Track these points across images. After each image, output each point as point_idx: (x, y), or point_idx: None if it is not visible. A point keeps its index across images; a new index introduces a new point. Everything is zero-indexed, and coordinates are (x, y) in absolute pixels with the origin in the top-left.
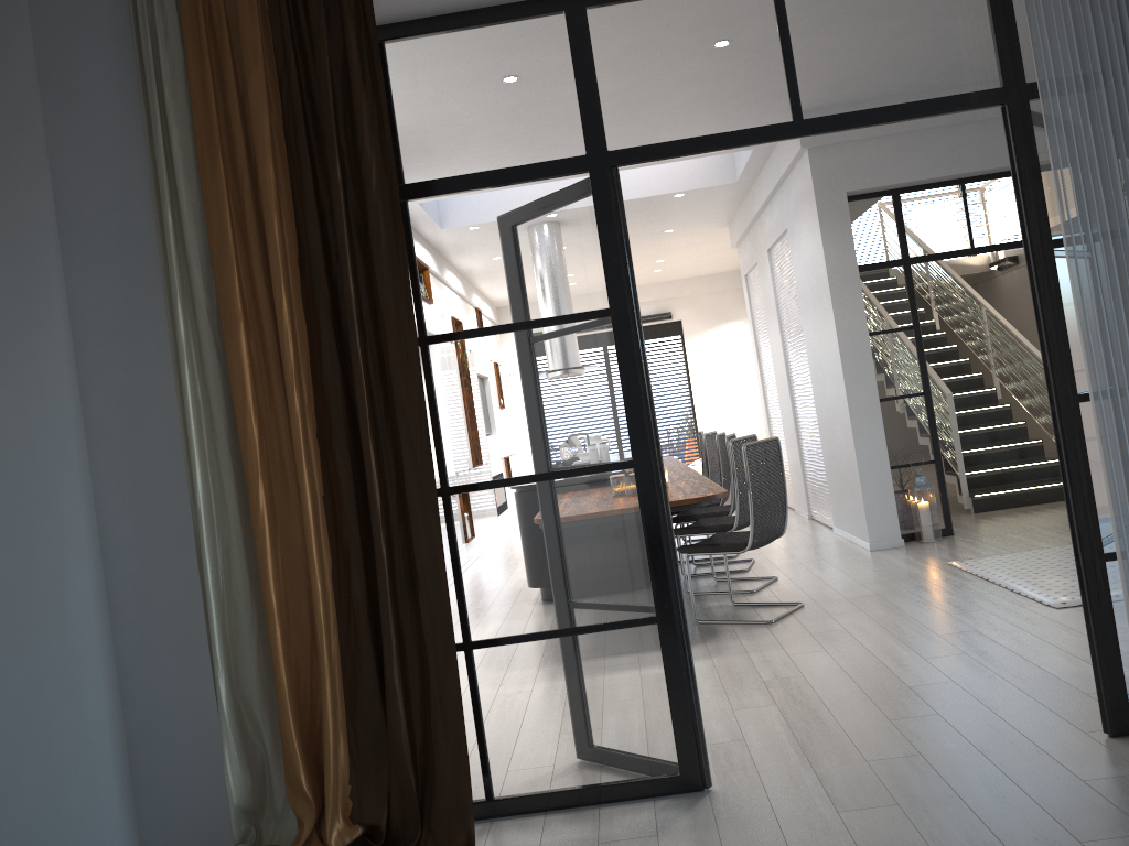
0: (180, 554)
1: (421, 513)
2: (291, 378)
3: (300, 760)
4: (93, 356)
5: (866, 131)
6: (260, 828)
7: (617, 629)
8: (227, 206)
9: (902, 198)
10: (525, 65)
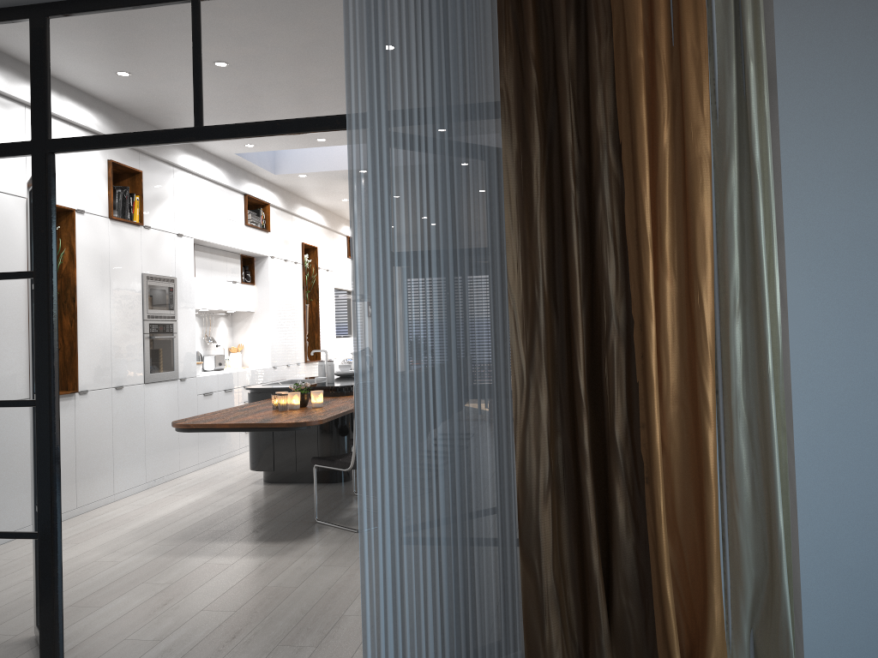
0: None
1: None
2: None
3: None
4: None
5: None
6: None
7: (9, 538)
8: None
9: None
10: None
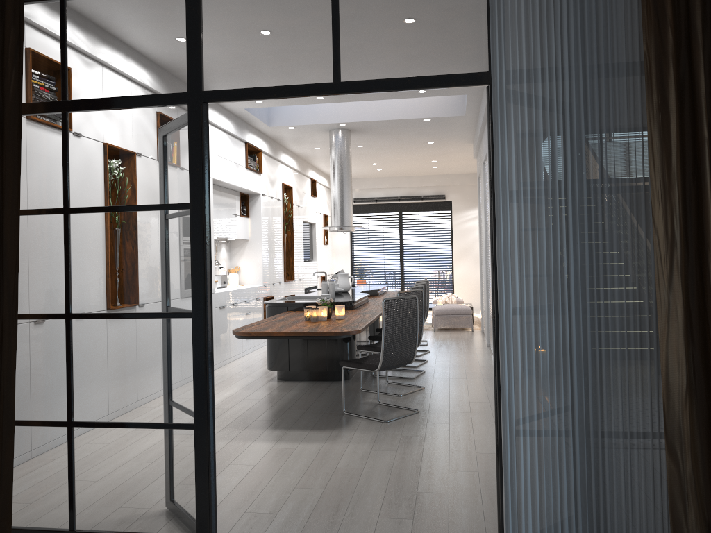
0: None
1: (8, 334)
2: None
3: None
4: None
5: None
6: None
7: (168, 429)
8: None
9: None
10: (155, 24)
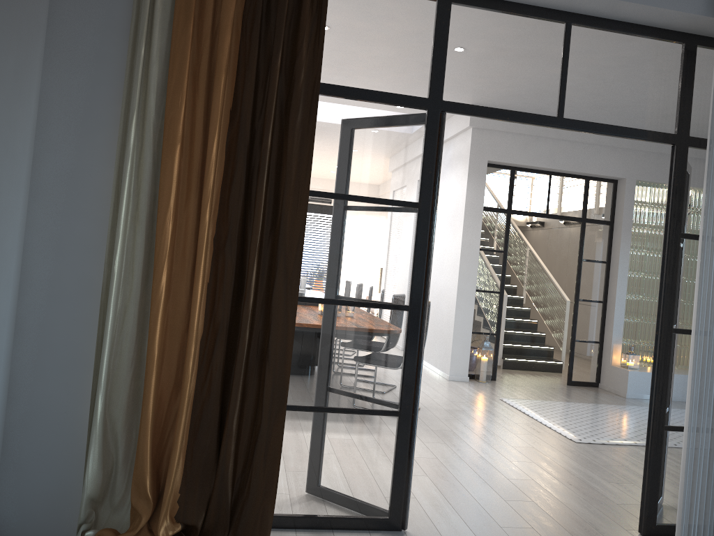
0: (83, 300)
1: (282, 312)
2: (208, 194)
3: (149, 470)
4: (50, 136)
5: (508, 127)
6: (97, 513)
7: (372, 415)
8: (189, 57)
9: (516, 173)
10: (403, 27)
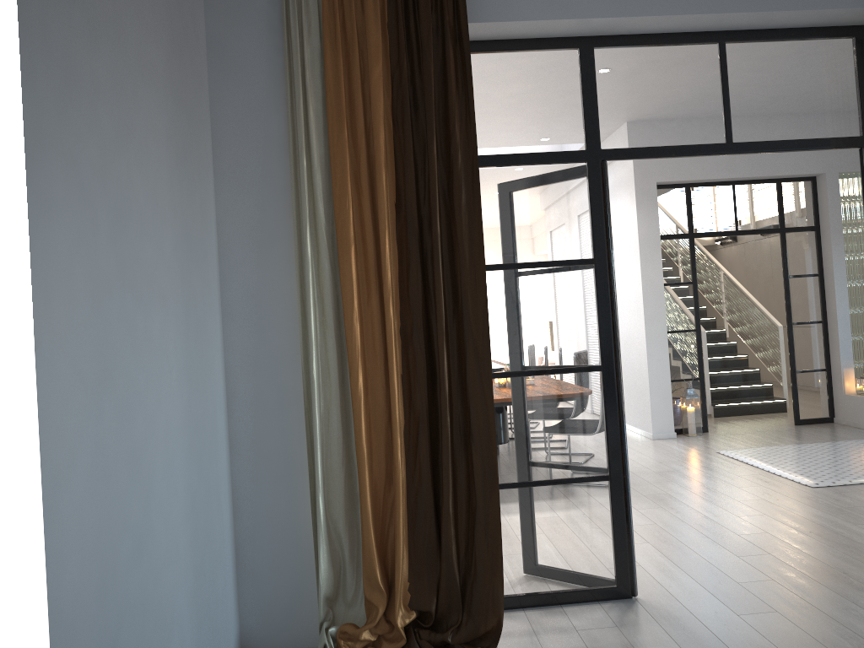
0: (286, 409)
1: (479, 392)
2: (389, 288)
3: (377, 563)
4: (232, 259)
5: None
6: (333, 611)
7: (582, 482)
8: (348, 160)
9: (692, 190)
10: (548, 82)
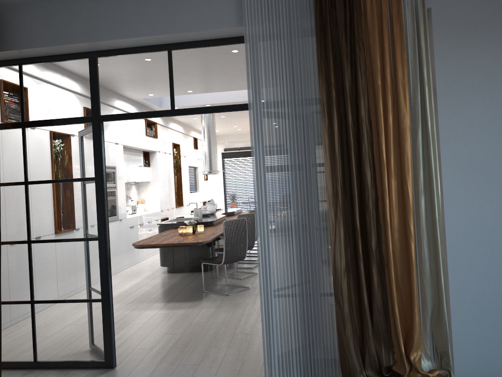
0: None
1: None
2: None
3: None
4: None
5: None
6: None
7: (87, 302)
8: None
9: None
10: (72, 78)
